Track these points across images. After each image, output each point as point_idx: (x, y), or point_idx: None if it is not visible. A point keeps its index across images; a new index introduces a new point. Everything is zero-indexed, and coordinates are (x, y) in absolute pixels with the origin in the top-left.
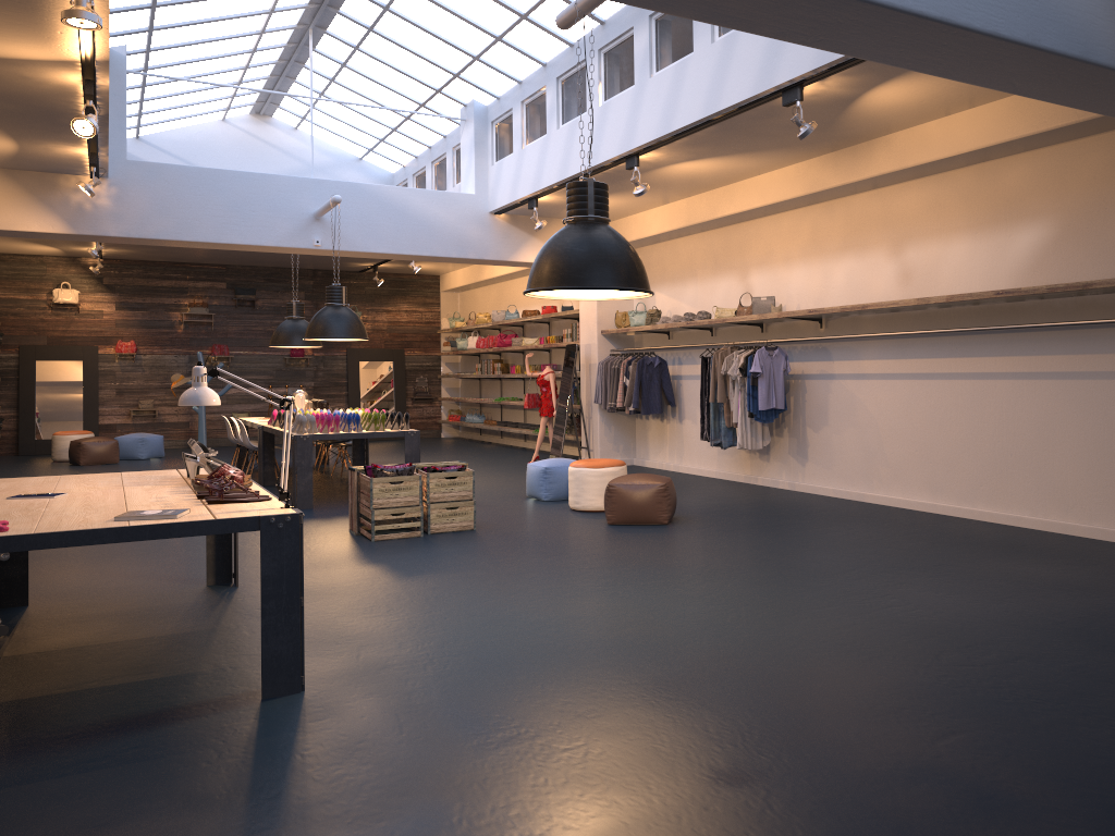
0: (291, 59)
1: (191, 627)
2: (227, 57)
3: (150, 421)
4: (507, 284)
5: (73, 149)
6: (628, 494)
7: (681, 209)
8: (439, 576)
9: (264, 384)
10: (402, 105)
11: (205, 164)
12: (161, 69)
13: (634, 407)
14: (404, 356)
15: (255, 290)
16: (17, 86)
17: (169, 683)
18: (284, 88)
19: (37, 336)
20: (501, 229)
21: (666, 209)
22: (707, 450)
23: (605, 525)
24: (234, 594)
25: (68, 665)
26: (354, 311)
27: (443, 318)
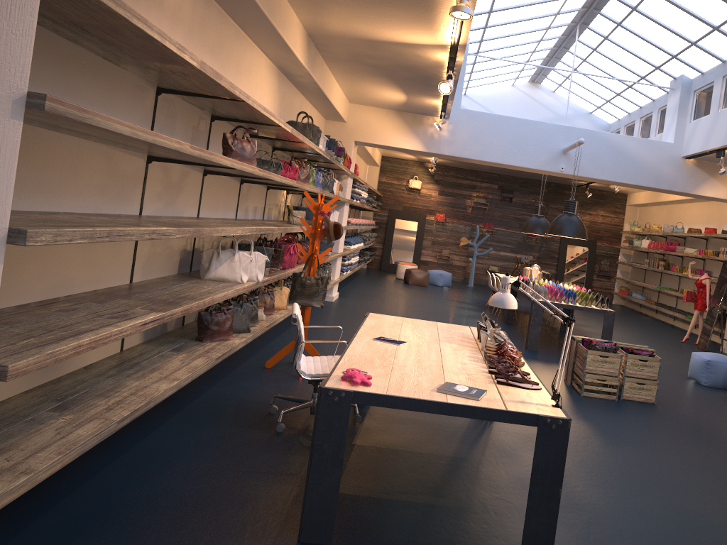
0: (560, 46)
1: (466, 453)
2: (523, 44)
3: (446, 263)
4: (677, 206)
5: (434, 101)
6: None
7: None
8: (637, 451)
9: (509, 250)
10: (628, 77)
11: (498, 112)
12: (485, 52)
13: None
14: (596, 245)
15: (513, 191)
16: (413, 61)
17: (452, 514)
18: (552, 65)
19: (398, 205)
20: (688, 169)
21: None
22: None
23: None
24: (493, 426)
25: (390, 468)
26: None
27: (626, 223)
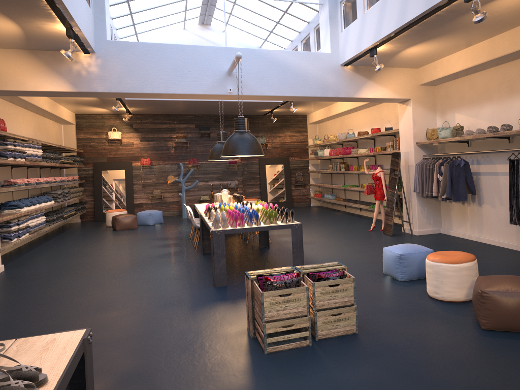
0: None
1: None
2: None
3: (159, 201)
4: (346, 117)
5: (55, 26)
6: (504, 302)
7: (483, 48)
8: None
9: (216, 179)
10: (281, 2)
11: None
12: None
13: (448, 196)
14: (289, 161)
15: (209, 127)
16: None
17: None
18: (213, 3)
19: (102, 157)
20: (348, 76)
21: (469, 50)
22: (505, 227)
23: (480, 330)
24: None
25: None
26: (261, 137)
27: (309, 139)
